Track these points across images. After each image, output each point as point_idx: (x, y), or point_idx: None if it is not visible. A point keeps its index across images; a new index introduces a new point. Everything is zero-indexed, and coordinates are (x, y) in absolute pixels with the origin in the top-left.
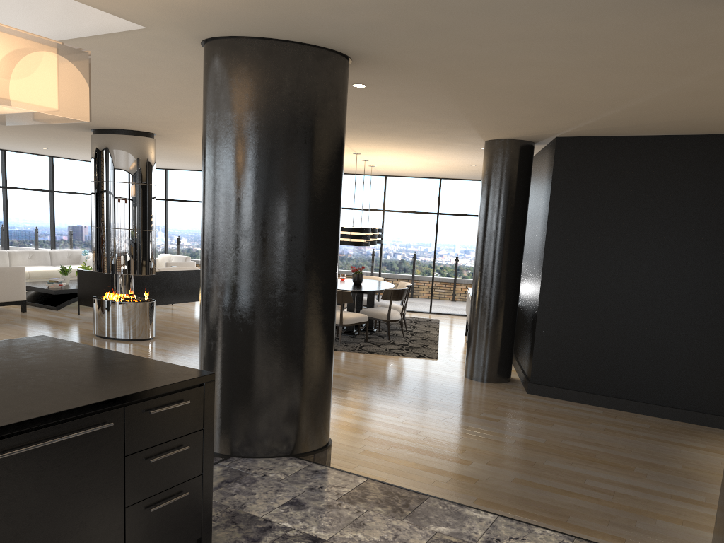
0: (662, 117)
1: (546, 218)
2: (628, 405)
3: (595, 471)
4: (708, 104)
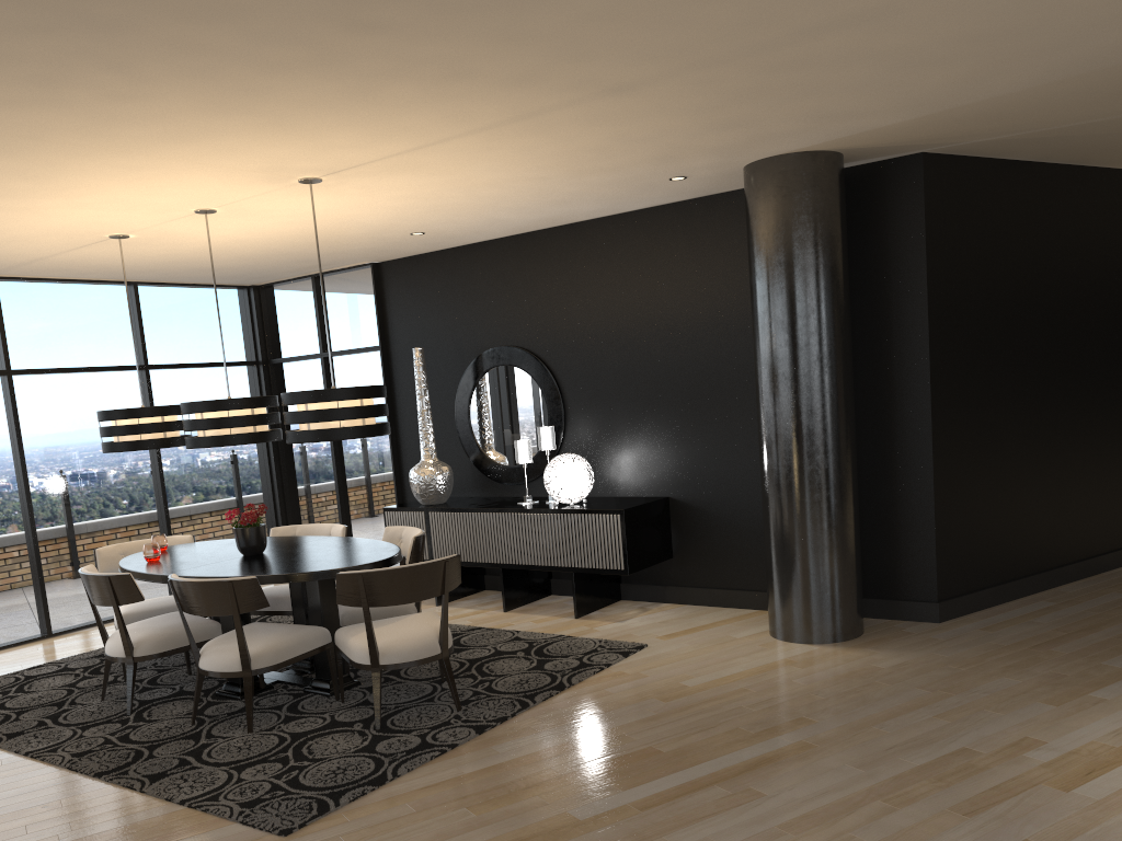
0: None
1: (919, 302)
2: (1040, 581)
3: None
4: None
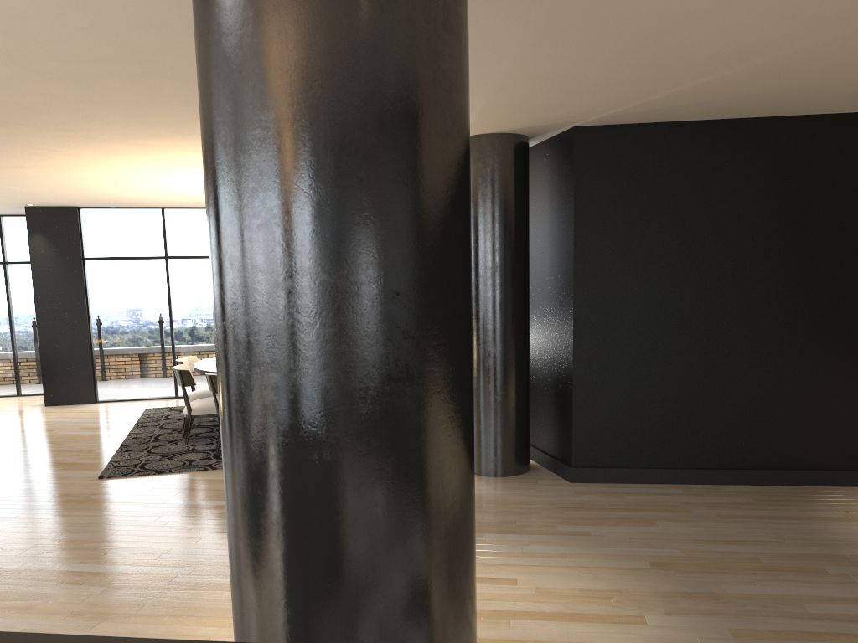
0: (762, 86)
1: (571, 240)
2: (705, 476)
3: (794, 586)
4: (855, 61)
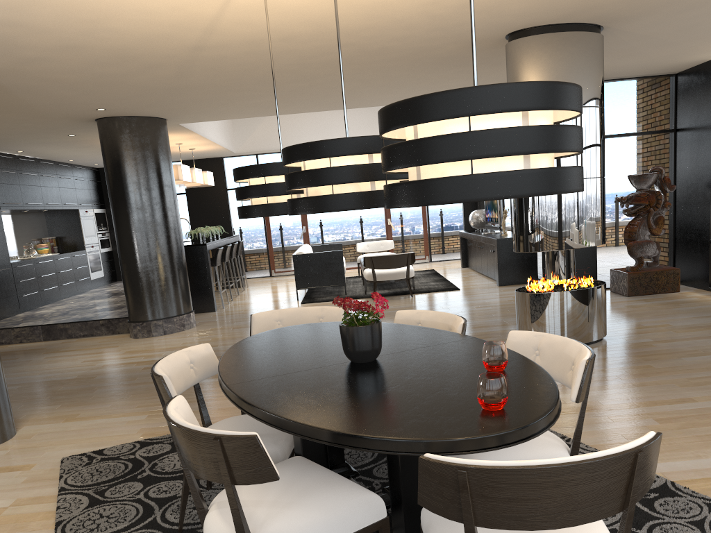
0: None
1: None
2: None
3: None
4: None
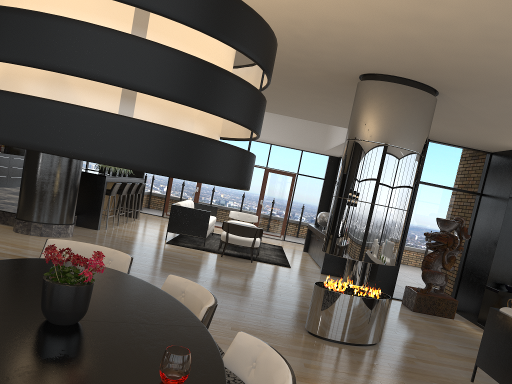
0: None
1: None
2: None
3: None
4: None
